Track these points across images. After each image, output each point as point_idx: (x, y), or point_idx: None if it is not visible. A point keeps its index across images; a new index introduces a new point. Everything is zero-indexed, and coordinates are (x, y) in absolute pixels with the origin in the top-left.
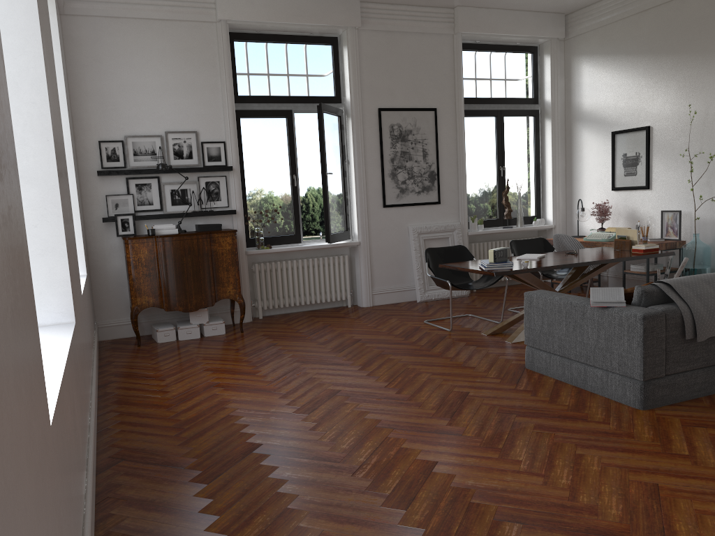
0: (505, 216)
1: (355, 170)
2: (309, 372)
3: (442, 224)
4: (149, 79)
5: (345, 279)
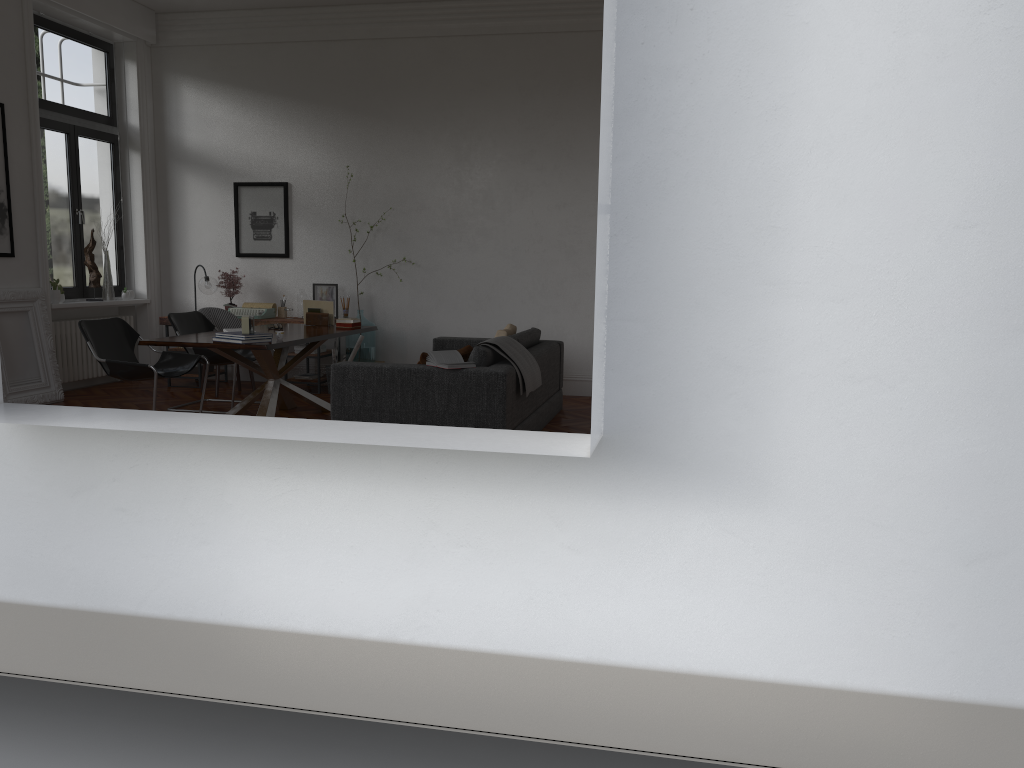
0: (93, 282)
1: None
2: None
3: (19, 289)
4: None
5: None
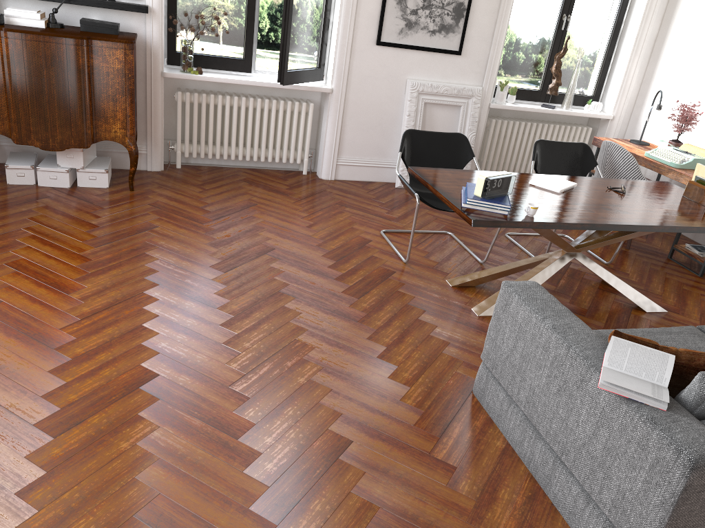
0: (550, 89)
1: None
2: (148, 310)
3: (456, 85)
4: None
5: (305, 136)
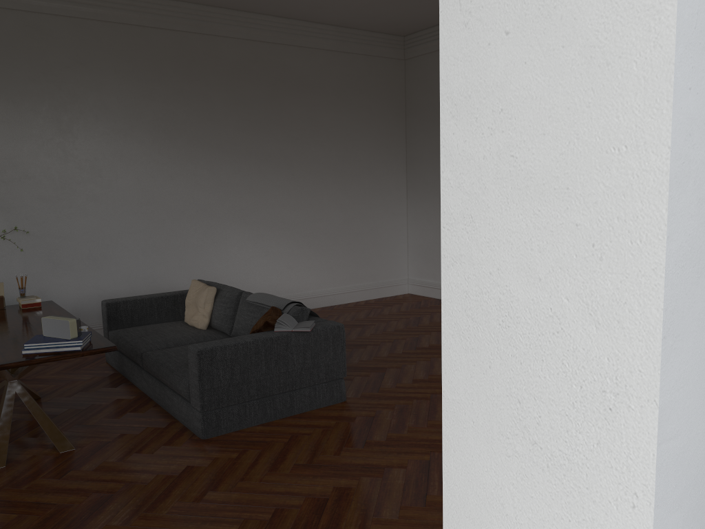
0: None
1: None
2: None
3: None
4: None
5: None
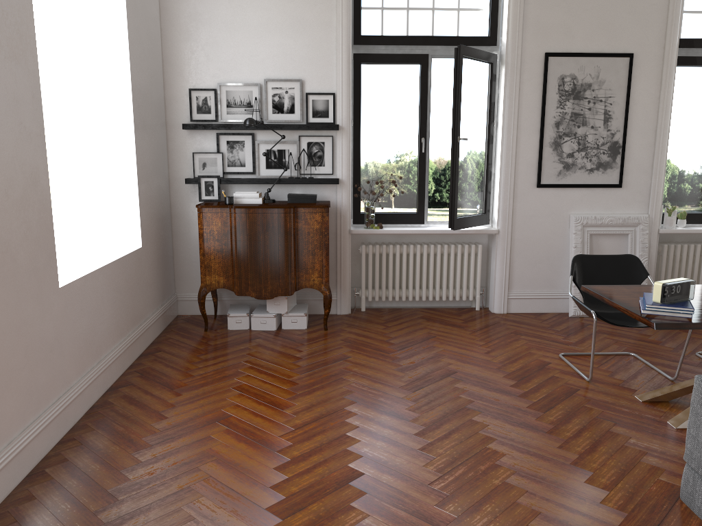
0: None
1: (502, 136)
2: (349, 422)
3: (620, 215)
4: (250, 15)
5: (475, 274)
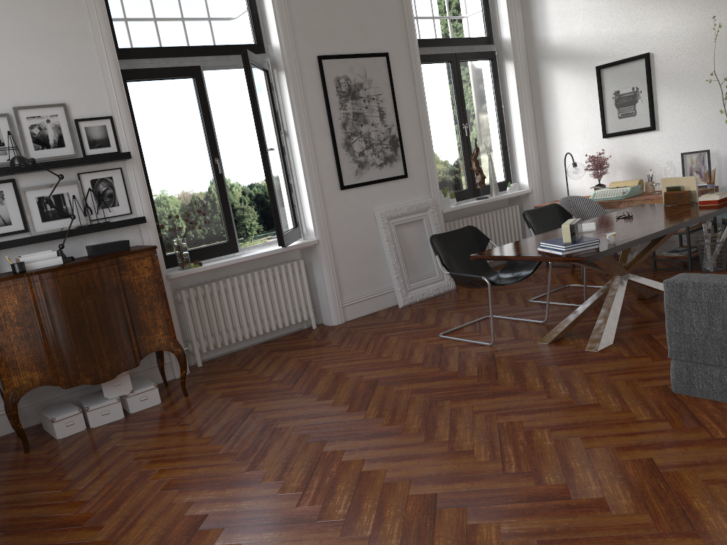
0: (479, 184)
1: (298, 143)
2: (349, 460)
3: (413, 203)
4: None
5: (303, 292)
